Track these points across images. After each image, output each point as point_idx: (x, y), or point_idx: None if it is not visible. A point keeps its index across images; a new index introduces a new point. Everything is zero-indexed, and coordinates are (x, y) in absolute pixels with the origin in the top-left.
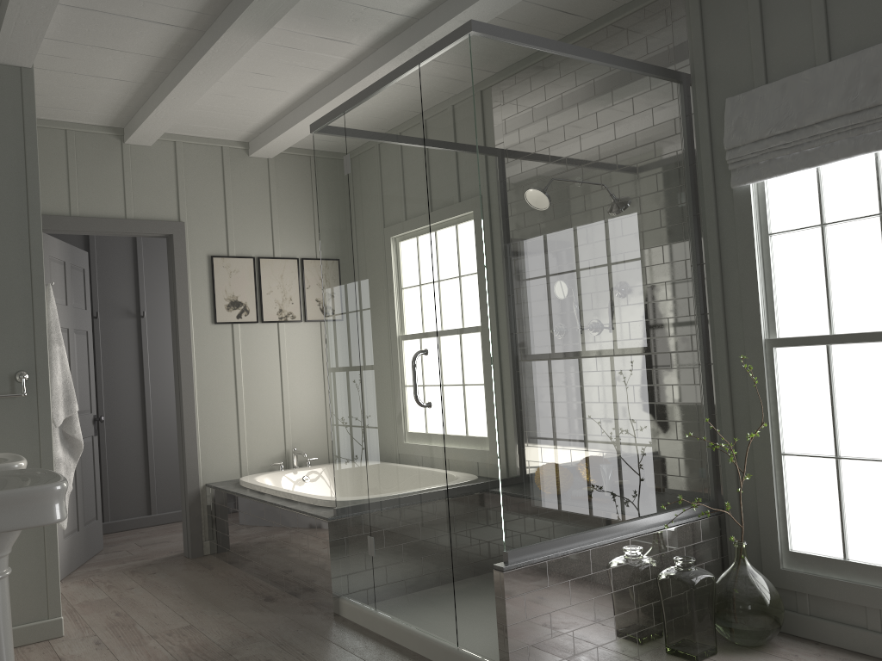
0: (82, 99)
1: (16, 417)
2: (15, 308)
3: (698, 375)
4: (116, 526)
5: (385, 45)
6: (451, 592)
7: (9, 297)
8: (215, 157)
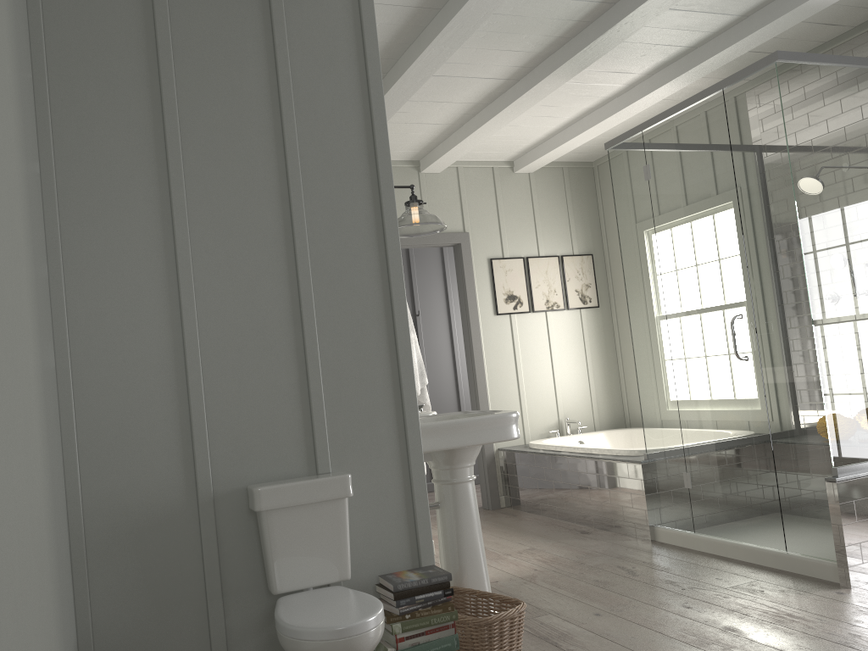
0: (399, 141)
1: None
2: None
3: None
4: None
5: (661, 70)
6: (777, 507)
7: None
8: (488, 177)
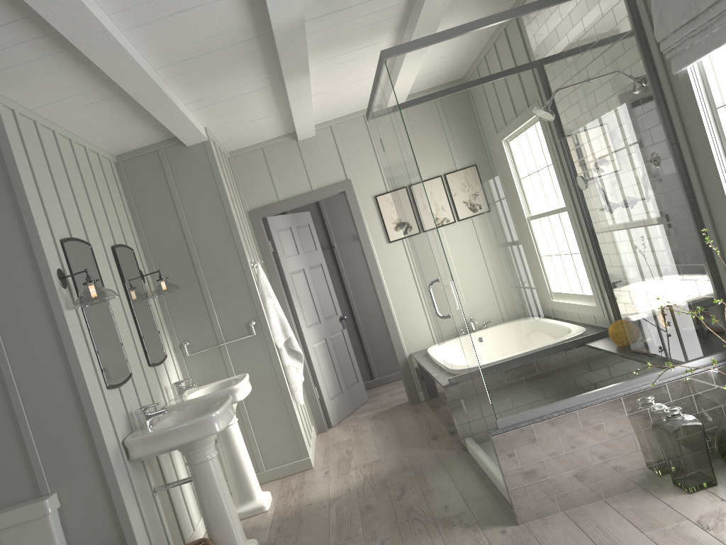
0: (256, 131)
1: (255, 347)
2: (238, 285)
3: (693, 242)
4: (382, 380)
5: (404, 31)
6: (491, 443)
7: (233, 279)
8: (361, 125)
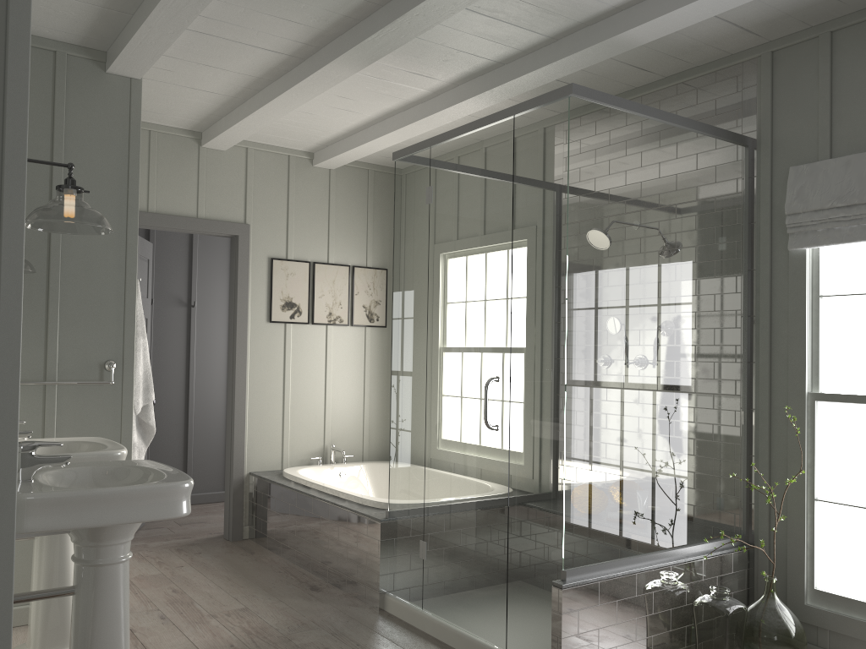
0: (172, 105)
1: (103, 403)
2: (109, 302)
3: (740, 418)
4: None
5: (467, 82)
6: (504, 601)
7: (105, 291)
8: (282, 165)
